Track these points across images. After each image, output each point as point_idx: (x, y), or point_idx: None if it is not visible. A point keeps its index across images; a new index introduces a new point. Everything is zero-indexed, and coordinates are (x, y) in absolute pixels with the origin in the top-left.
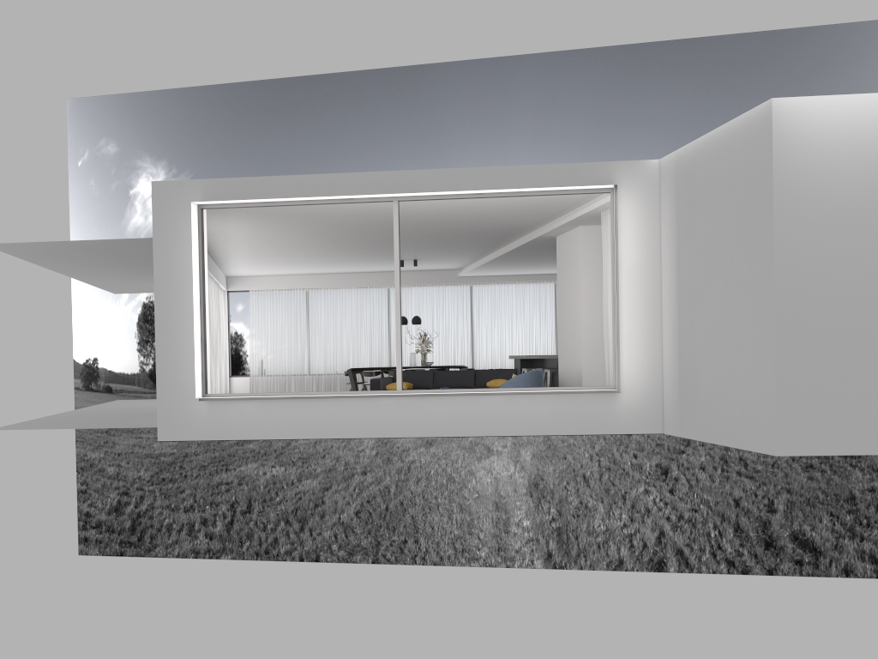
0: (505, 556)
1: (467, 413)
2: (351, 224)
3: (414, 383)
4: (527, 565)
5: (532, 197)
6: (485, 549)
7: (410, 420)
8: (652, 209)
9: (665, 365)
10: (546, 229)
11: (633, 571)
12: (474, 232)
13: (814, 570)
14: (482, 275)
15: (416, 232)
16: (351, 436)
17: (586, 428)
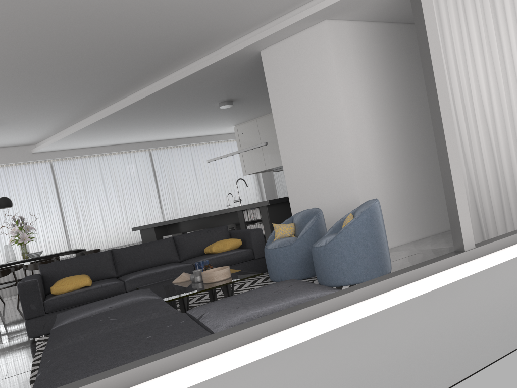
0: None
1: None
2: None
3: (85, 274)
4: None
5: None
6: None
7: (459, 329)
8: None
9: None
10: (264, 33)
11: None
12: (140, 46)
13: None
14: (65, 149)
15: (47, 41)
16: None
17: None
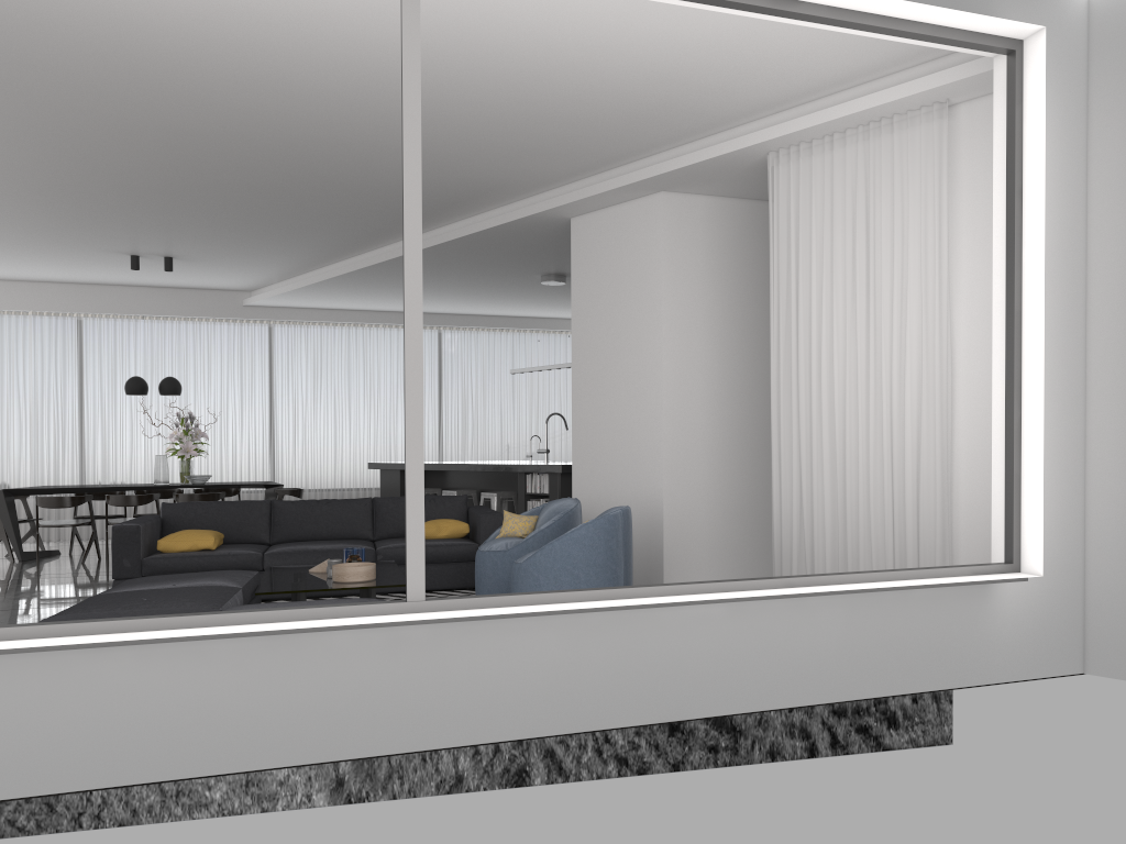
0: (260, 794)
1: (617, 656)
2: (73, 115)
3: (223, 530)
4: (301, 803)
5: (633, 91)
6: (222, 786)
7: (433, 692)
8: (1070, 120)
9: (1100, 508)
10: (568, 196)
11: (478, 790)
12: (377, 190)
13: (732, 757)
14: (296, 307)
15: (234, 174)
16: (214, 768)
17: (924, 675)
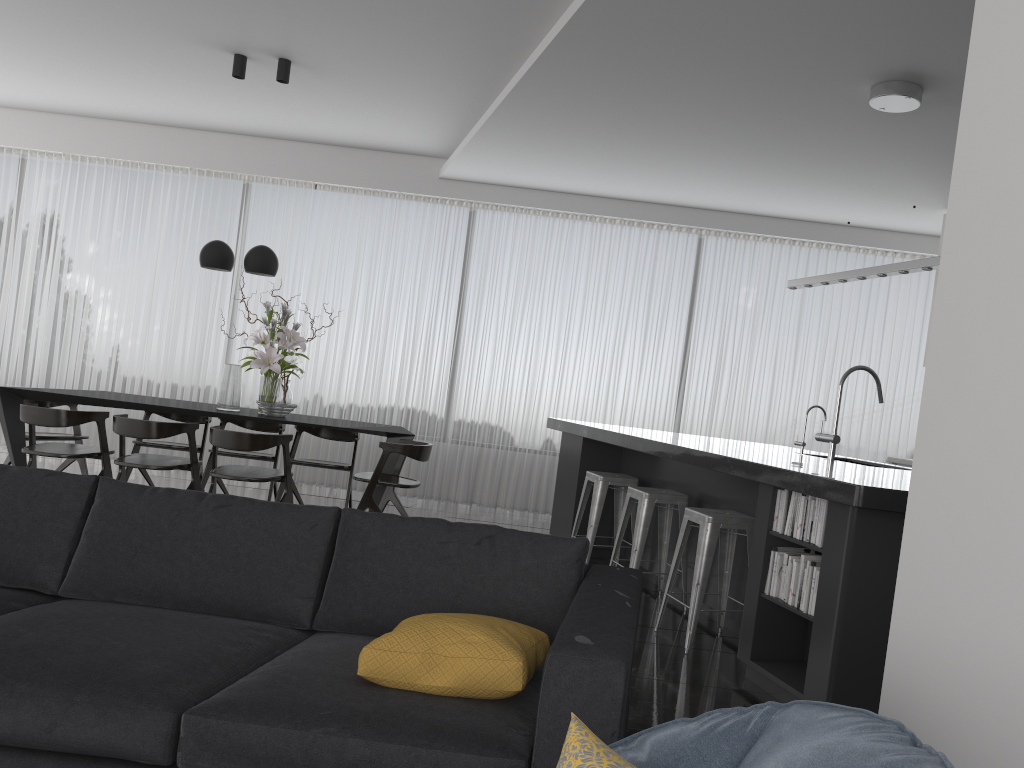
0: None
1: None
2: None
3: None
4: None
5: None
6: None
7: None
8: None
9: None
10: None
11: None
12: None
13: None
14: (506, 184)
15: None
16: None
17: None
